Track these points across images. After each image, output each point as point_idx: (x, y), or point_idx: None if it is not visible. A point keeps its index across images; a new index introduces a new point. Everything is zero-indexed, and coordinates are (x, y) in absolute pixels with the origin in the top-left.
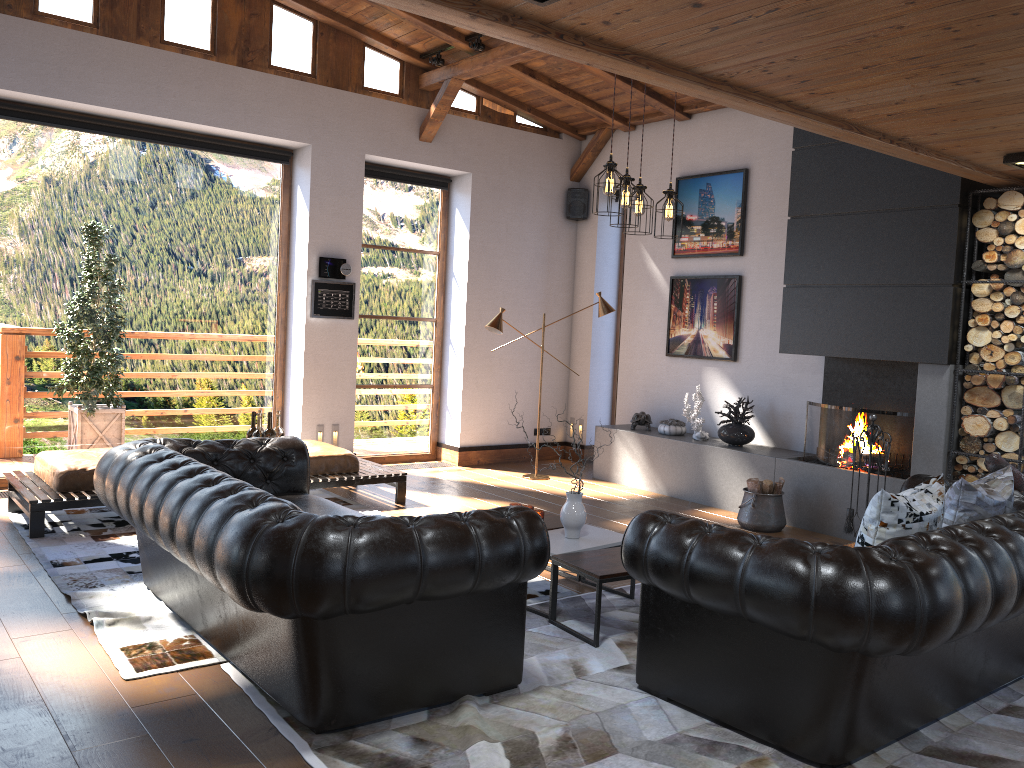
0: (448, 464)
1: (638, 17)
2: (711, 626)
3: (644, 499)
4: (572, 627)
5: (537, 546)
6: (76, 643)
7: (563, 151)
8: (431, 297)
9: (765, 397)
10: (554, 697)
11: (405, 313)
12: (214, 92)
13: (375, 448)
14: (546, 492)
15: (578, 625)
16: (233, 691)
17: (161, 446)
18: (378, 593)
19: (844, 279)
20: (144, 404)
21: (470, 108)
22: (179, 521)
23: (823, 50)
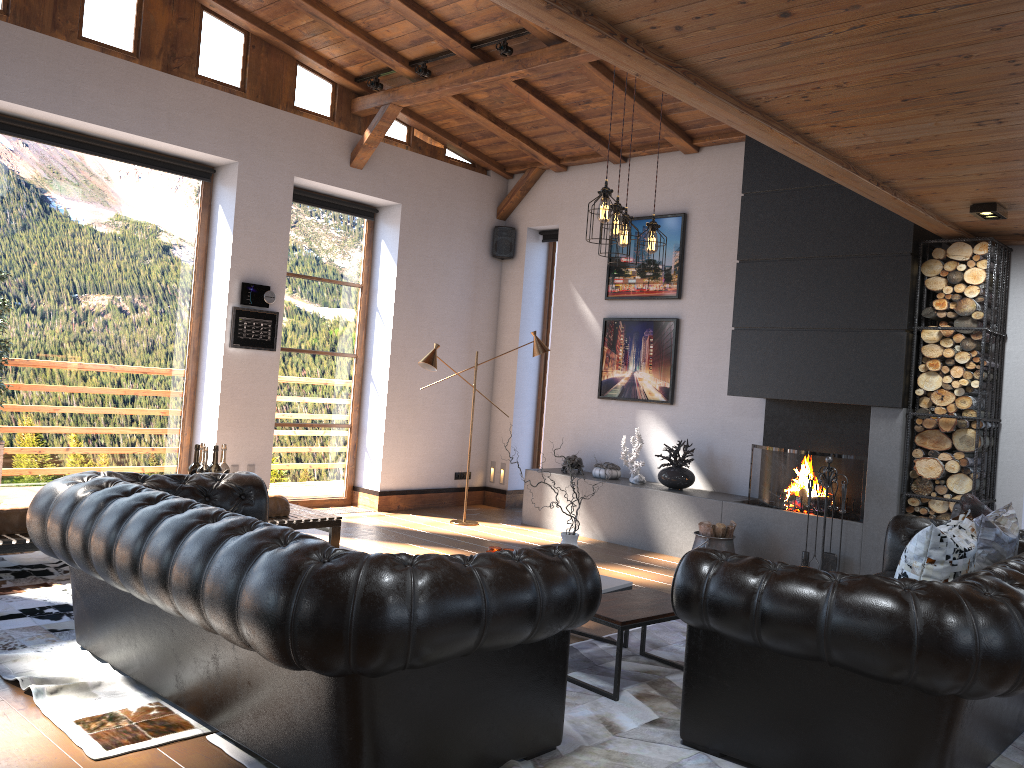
0: (366, 509)
1: (716, 24)
2: (776, 672)
3: (584, 545)
4: (580, 679)
5: (592, 588)
6: (15, 717)
7: (491, 188)
8: (352, 331)
9: (703, 440)
10: (602, 758)
11: (325, 347)
12: (136, 97)
13: (288, 492)
14: (482, 538)
15: (585, 677)
16: (233, 767)
17: (118, 479)
18: (443, 644)
19: (795, 323)
20: (34, 439)
21: (401, 138)
22: (178, 564)
23: (877, 77)
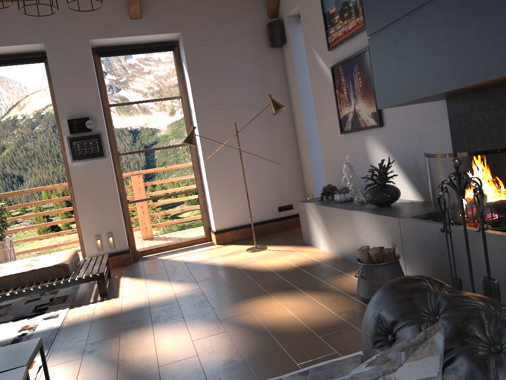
0: (212, 244)
1: None
2: None
3: (312, 265)
4: None
5: None
6: None
7: None
8: (183, 129)
9: (409, 154)
10: None
11: (164, 144)
12: None
13: (162, 240)
14: (239, 266)
15: None
16: None
17: None
18: None
19: (411, 4)
20: None
21: None
22: None
23: None
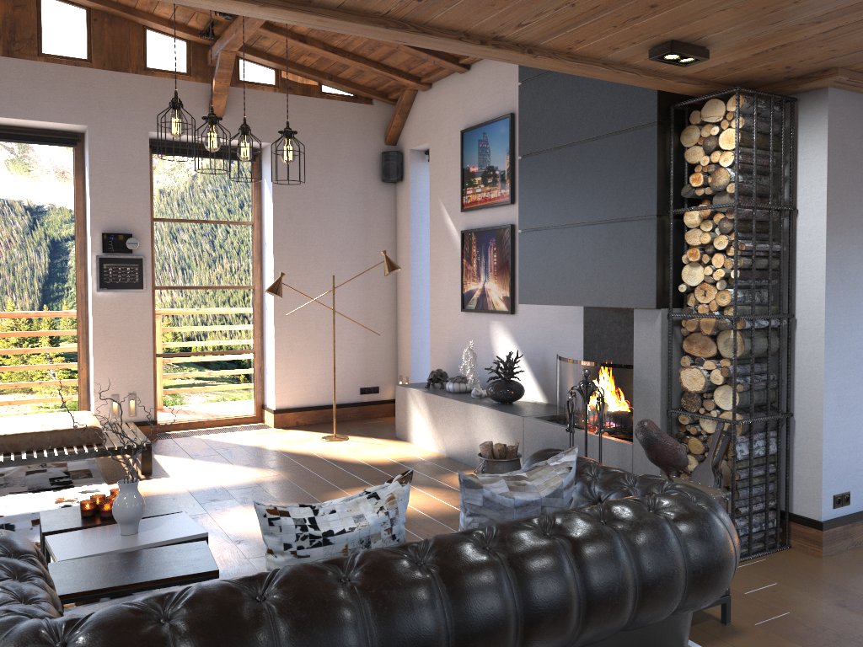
0: (266, 426)
1: None
2: None
3: (415, 461)
4: None
5: None
6: None
7: (375, 116)
8: (248, 265)
9: (538, 350)
10: None
11: (220, 282)
12: None
13: (194, 413)
14: (320, 456)
15: None
16: None
17: None
18: None
19: (565, 219)
20: None
21: (269, 81)
22: None
23: None
